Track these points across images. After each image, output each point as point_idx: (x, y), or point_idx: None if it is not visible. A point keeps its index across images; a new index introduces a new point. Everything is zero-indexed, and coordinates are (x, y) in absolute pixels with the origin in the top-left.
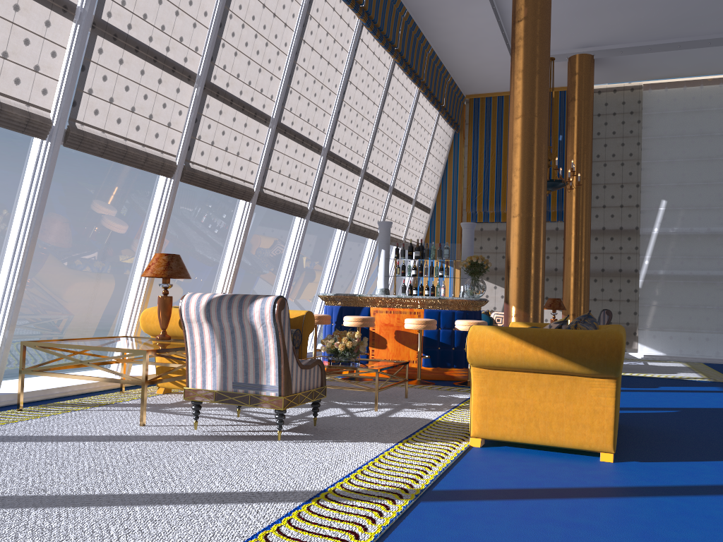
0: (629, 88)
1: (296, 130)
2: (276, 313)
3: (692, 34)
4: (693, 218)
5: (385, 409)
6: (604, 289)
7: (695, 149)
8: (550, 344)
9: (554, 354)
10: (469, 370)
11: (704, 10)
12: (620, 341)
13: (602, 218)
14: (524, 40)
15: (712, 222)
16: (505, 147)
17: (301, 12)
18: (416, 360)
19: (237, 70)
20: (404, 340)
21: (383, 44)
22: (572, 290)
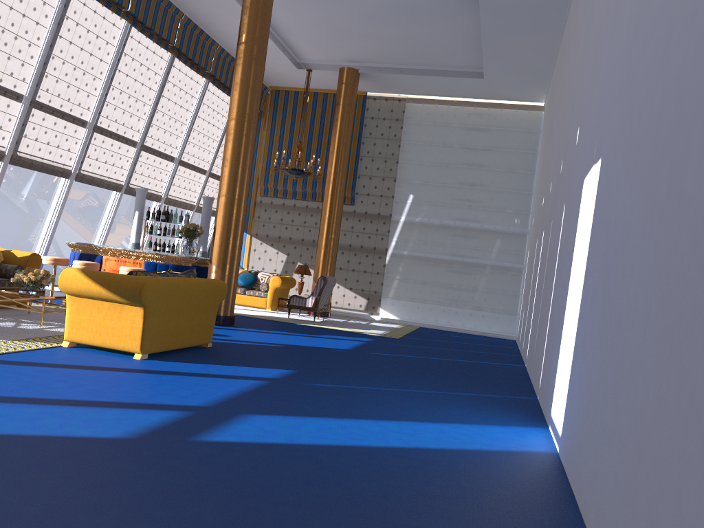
0: (397, 99)
1: (55, 107)
2: None
3: (431, 64)
4: (431, 211)
5: (51, 326)
6: (361, 262)
7: (438, 156)
8: (105, 282)
9: (105, 288)
10: None
11: (430, 48)
12: (143, 283)
13: (366, 204)
14: (241, 60)
15: (444, 216)
16: (296, 135)
17: (56, 13)
18: None
19: None
20: None
21: (155, 42)
22: (320, 260)
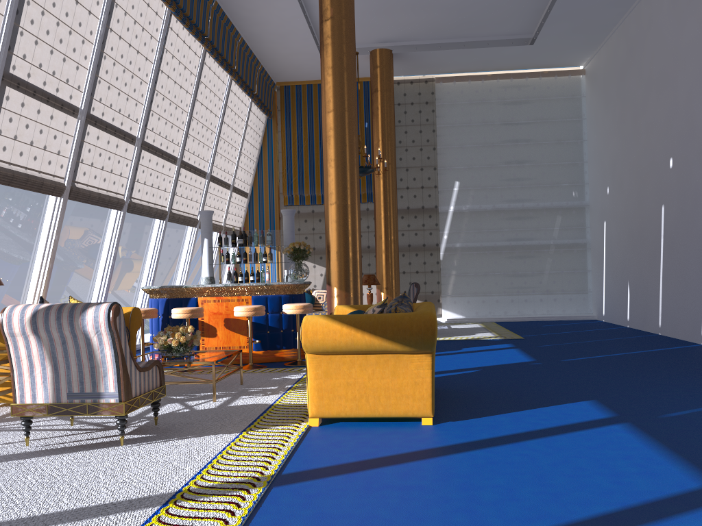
0: (423, 80)
1: (108, 121)
2: (111, 320)
3: (474, 35)
4: (481, 197)
5: (223, 399)
6: (411, 263)
7: (480, 136)
8: (375, 328)
9: (379, 337)
10: (299, 351)
11: (483, 16)
12: (434, 321)
13: (406, 198)
14: (332, 39)
15: (497, 200)
16: (317, 133)
17: None
18: (247, 346)
19: (39, 60)
20: (234, 327)
21: (194, 33)
22: (384, 266)
